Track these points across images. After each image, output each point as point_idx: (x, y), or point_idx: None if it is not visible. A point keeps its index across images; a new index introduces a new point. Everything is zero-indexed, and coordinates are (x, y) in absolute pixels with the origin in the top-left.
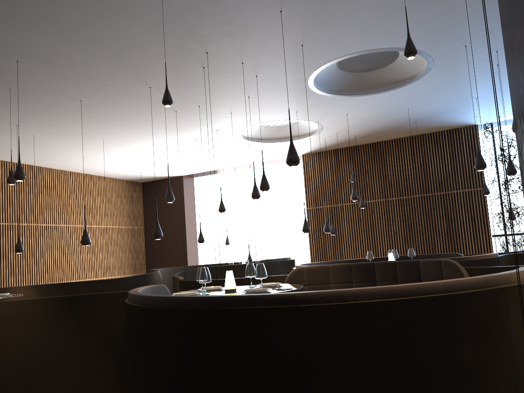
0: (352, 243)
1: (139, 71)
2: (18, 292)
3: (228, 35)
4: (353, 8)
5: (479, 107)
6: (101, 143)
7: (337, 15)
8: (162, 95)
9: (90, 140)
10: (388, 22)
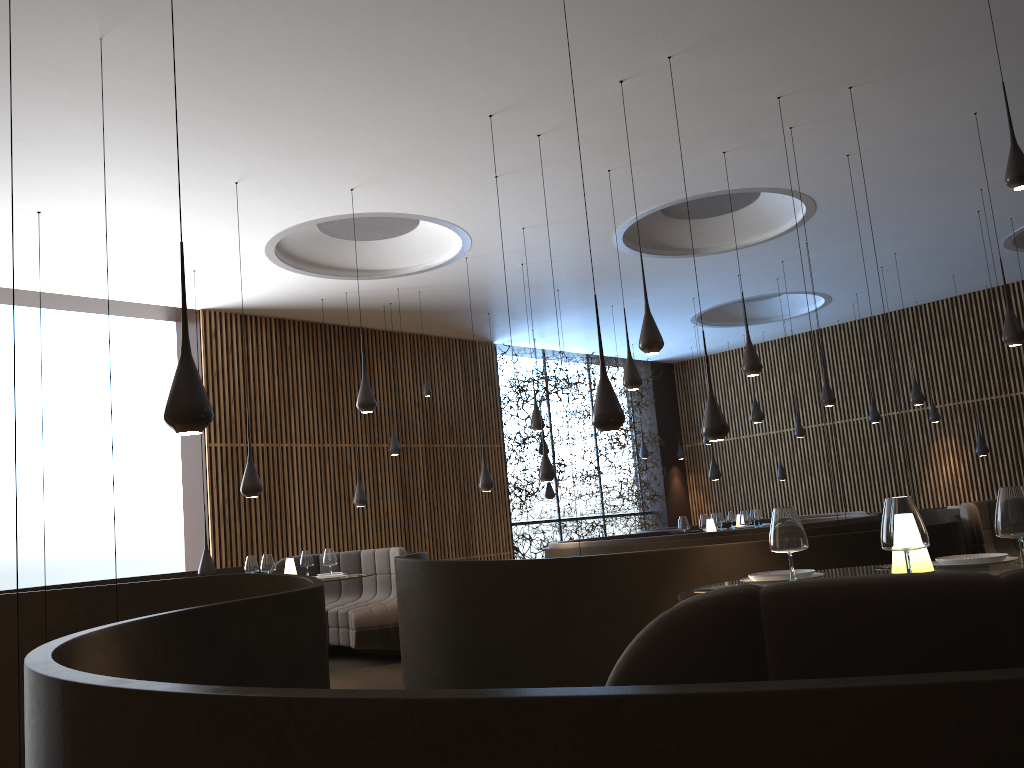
0: (309, 533)
1: (776, 30)
2: (92, 669)
3: (916, 92)
4: (953, 155)
5: (573, 319)
6: (43, 39)
7: (938, 152)
8: (614, 80)
9: (61, 12)
10: (900, 185)
